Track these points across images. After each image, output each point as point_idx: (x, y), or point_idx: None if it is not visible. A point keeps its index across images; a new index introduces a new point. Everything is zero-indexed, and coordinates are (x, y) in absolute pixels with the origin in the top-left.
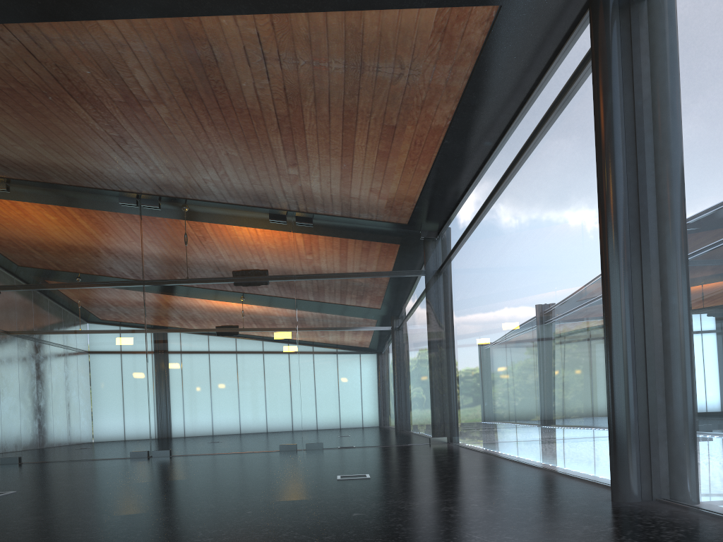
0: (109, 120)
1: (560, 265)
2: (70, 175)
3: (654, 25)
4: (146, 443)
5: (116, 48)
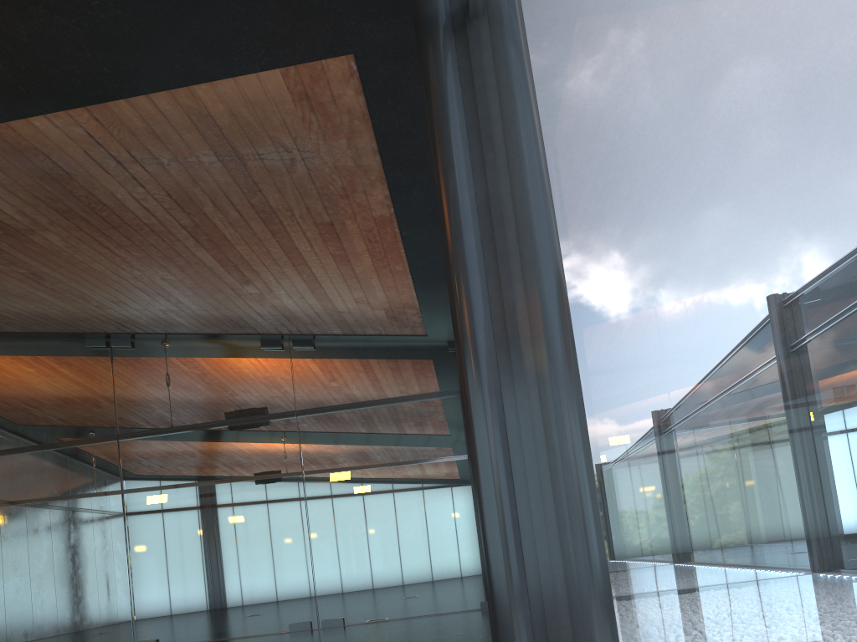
0: (4, 256)
1: None
2: (18, 321)
3: (484, 44)
4: (128, 633)
5: None
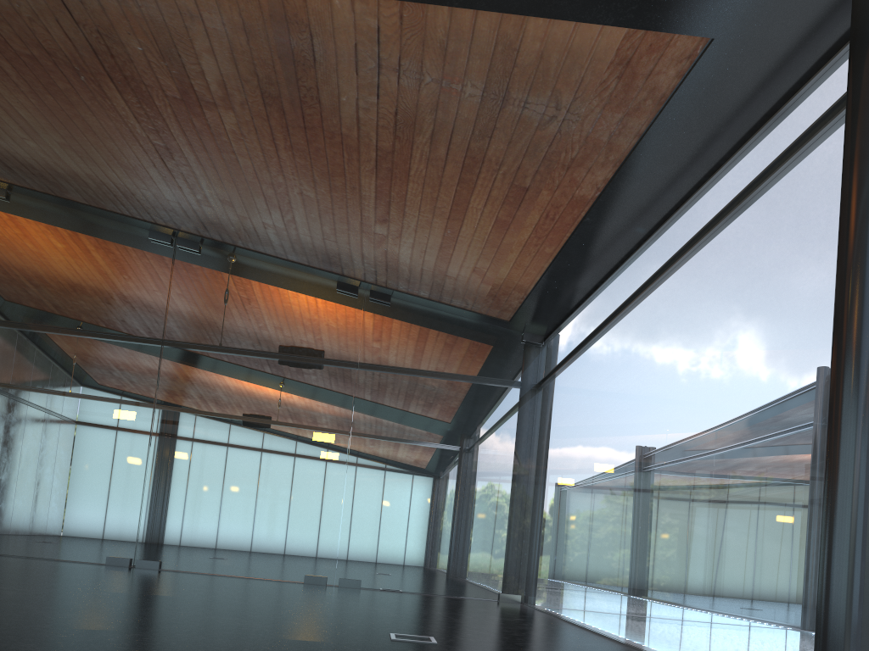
0: (155, 122)
1: (736, 393)
2: (92, 191)
3: None
4: (130, 548)
5: (184, 19)
